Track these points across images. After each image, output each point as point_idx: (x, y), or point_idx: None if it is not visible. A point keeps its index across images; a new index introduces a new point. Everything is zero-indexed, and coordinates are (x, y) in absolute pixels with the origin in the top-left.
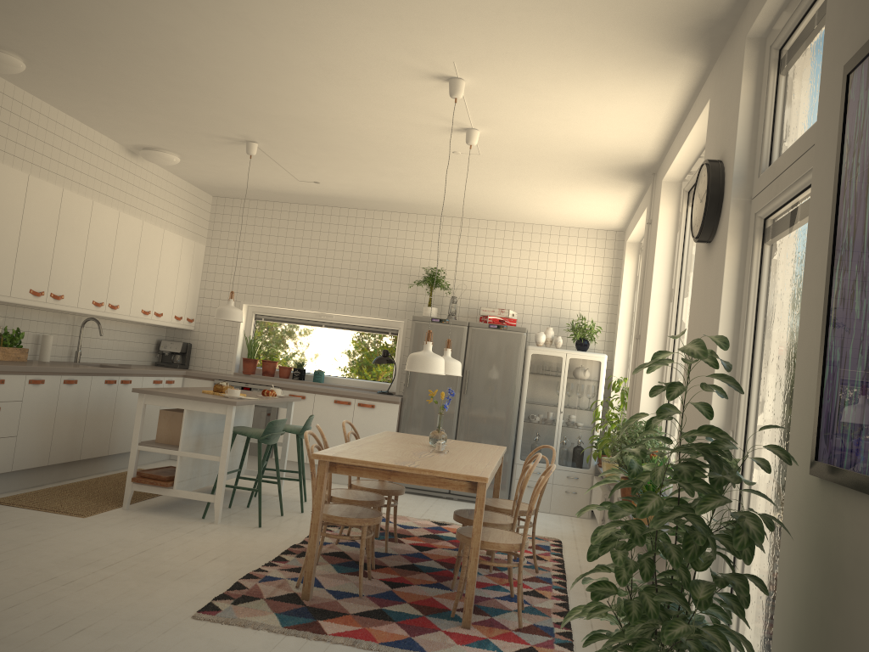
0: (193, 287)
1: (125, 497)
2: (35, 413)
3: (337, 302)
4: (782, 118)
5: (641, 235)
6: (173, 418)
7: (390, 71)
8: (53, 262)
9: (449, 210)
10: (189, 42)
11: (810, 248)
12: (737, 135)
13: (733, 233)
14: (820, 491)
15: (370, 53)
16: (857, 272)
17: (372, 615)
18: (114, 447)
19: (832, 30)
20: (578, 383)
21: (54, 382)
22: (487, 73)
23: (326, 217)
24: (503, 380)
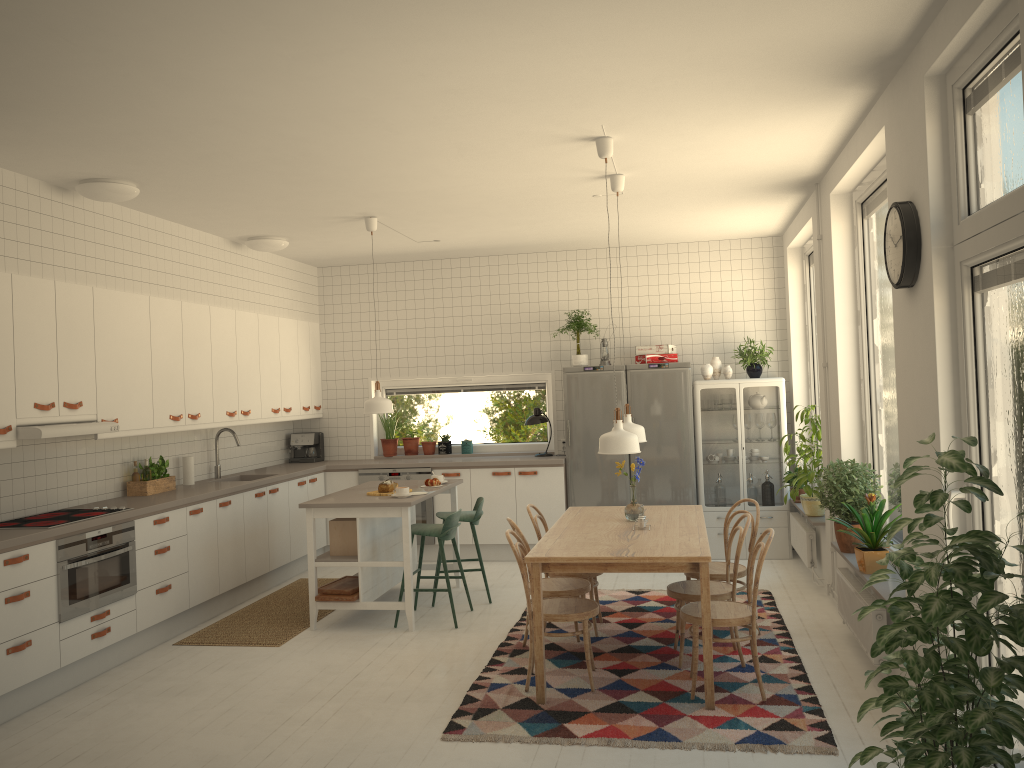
0: (315, 371)
1: (311, 618)
2: (200, 543)
3: (474, 363)
4: (976, 164)
5: (803, 241)
6: (344, 527)
7: (532, 141)
8: (185, 381)
9: (583, 244)
10: (319, 148)
11: None
12: (928, 181)
13: (939, 283)
14: None
15: (512, 130)
16: None
17: (613, 710)
18: (274, 562)
19: None
20: (756, 413)
21: (211, 508)
22: (637, 128)
23: (446, 271)
24: (674, 423)
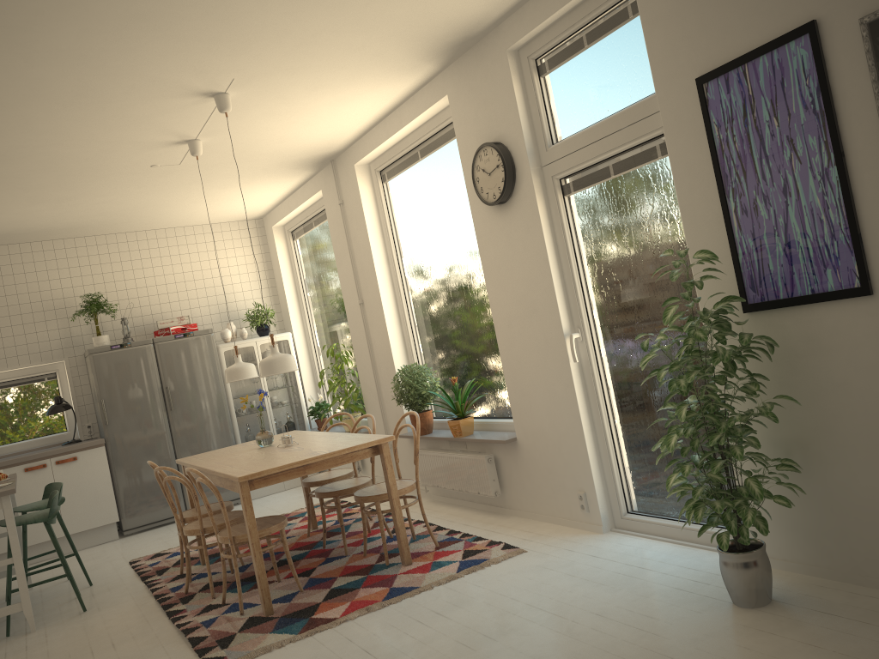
0: None
1: None
2: None
3: None
4: (558, 108)
5: (291, 218)
6: None
7: (157, 91)
8: None
9: (87, 230)
10: None
11: (682, 188)
12: (521, 122)
13: (538, 193)
14: (751, 320)
15: (151, 75)
16: (757, 194)
17: (337, 594)
18: None
19: (661, 56)
20: None
21: None
22: (257, 86)
23: None
24: (206, 385)
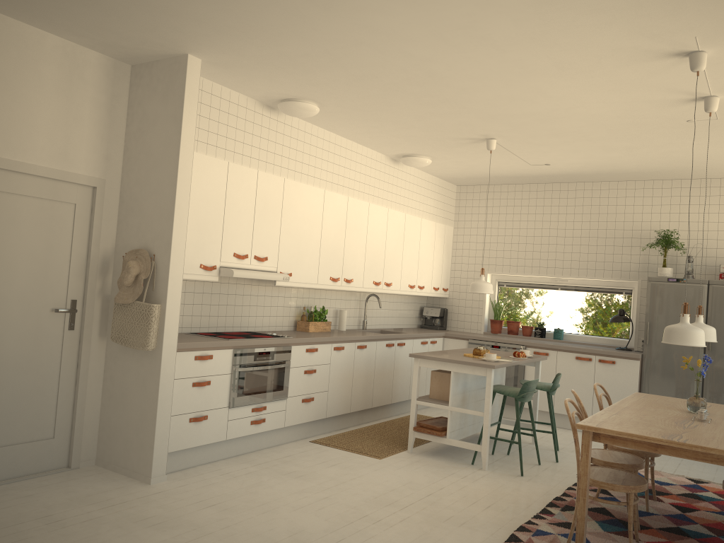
0: (446, 262)
1: (408, 443)
2: (339, 372)
3: (571, 267)
4: None
5: None
6: (442, 377)
7: (625, 58)
8: (344, 254)
9: (678, 174)
10: (441, 68)
11: None
12: None
13: None
14: None
15: (606, 45)
16: None
17: None
18: (395, 397)
19: None
20: None
21: (350, 348)
22: None
23: (555, 193)
24: None
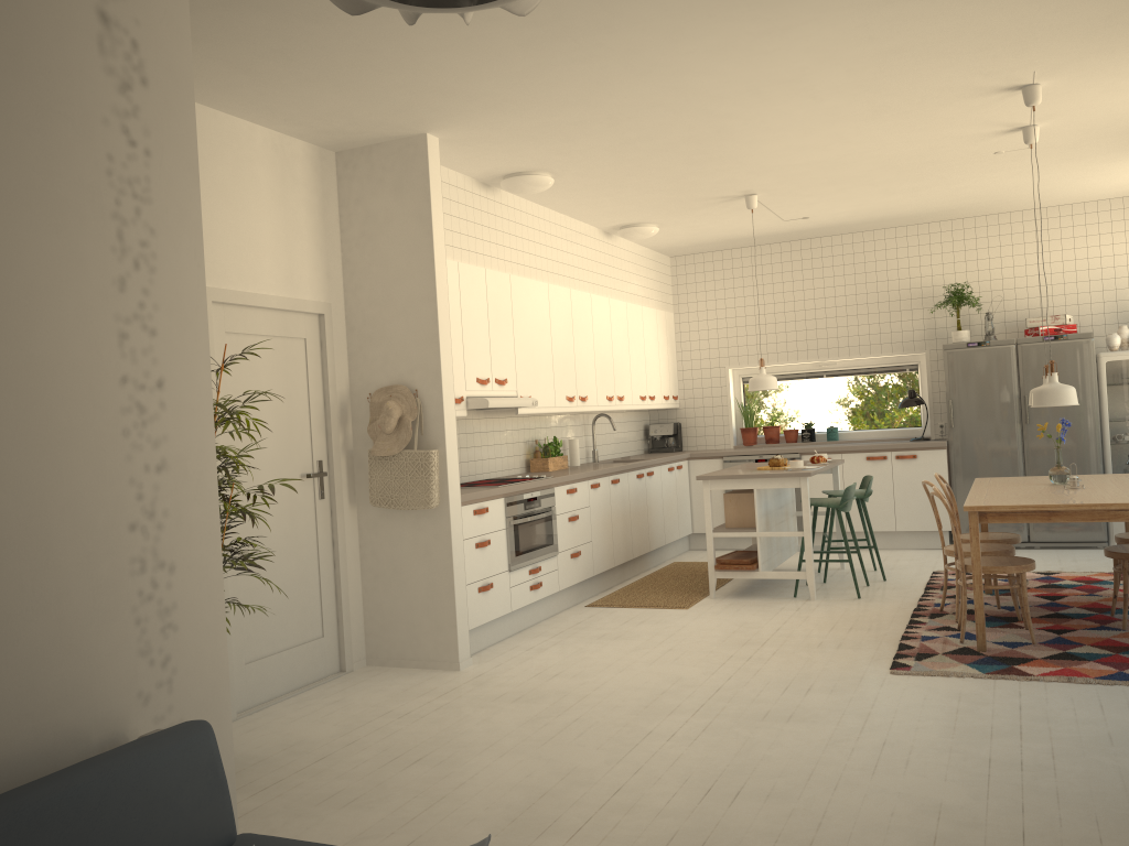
0: (671, 361)
1: (710, 586)
2: (598, 516)
3: (838, 346)
4: None
5: None
6: (739, 500)
7: (952, 96)
8: (575, 365)
9: (961, 212)
10: (737, 123)
11: None
12: None
13: None
14: None
15: (937, 86)
16: None
17: (1062, 658)
18: (652, 543)
19: None
20: None
21: (605, 484)
22: (1071, 72)
23: (805, 252)
24: None
